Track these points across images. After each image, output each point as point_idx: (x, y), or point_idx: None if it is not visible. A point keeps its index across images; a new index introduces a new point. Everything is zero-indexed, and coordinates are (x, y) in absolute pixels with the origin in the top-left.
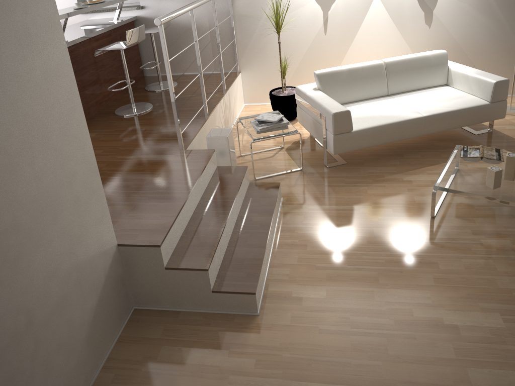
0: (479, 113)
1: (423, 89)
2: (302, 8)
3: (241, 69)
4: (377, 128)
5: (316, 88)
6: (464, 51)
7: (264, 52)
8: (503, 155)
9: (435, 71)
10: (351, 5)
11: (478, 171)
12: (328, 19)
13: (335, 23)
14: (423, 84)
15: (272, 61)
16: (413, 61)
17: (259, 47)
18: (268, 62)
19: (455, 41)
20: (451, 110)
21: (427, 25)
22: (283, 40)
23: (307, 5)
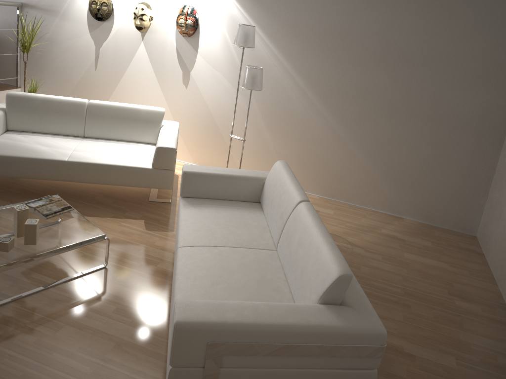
0: (136, 176)
1: (126, 141)
2: (78, 39)
3: (22, 85)
4: (5, 158)
5: (4, 108)
6: (216, 121)
7: (43, 73)
8: (70, 215)
9: (143, 126)
10: (120, 47)
11: (13, 220)
12: (99, 56)
13: (105, 62)
14: (127, 136)
15: (48, 84)
16: (120, 110)
17: (39, 68)
18: (45, 84)
19: (208, 109)
20: (102, 163)
21: (184, 85)
22: (60, 66)
23: (82, 37)
